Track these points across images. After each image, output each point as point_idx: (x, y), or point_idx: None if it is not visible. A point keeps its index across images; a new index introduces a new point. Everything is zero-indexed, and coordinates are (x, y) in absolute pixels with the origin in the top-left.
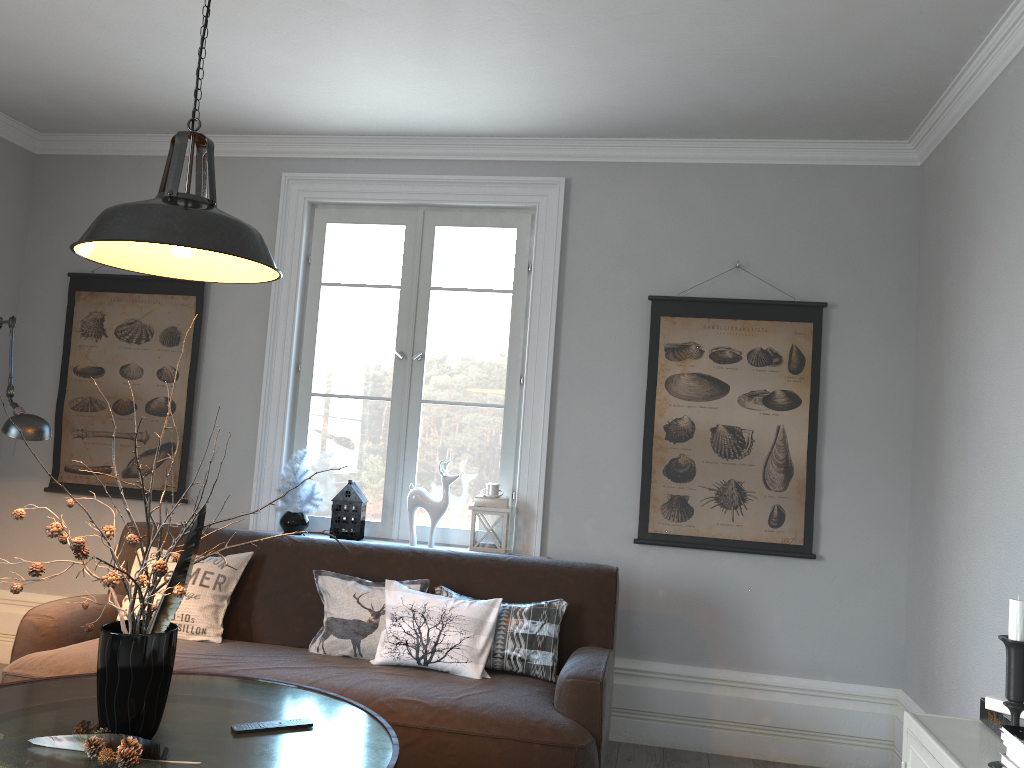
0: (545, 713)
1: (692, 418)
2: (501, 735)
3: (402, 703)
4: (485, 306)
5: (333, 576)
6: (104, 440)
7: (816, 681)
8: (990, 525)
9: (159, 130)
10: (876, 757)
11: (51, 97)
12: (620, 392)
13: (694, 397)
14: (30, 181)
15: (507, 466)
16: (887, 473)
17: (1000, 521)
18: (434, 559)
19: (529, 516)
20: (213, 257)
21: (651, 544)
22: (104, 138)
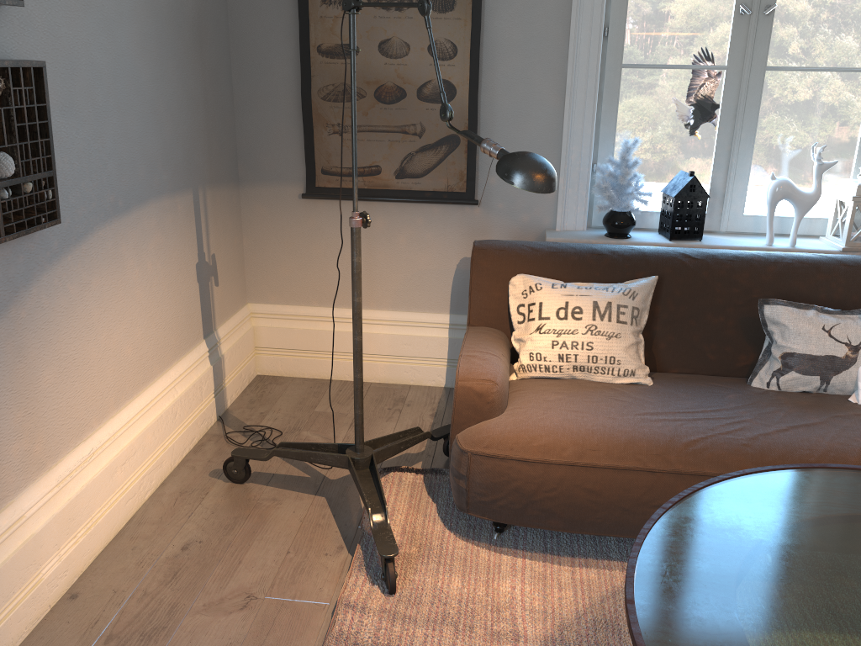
0: None
1: None
2: None
3: None
4: None
5: (786, 306)
6: (368, 136)
7: None
8: None
9: None
10: None
11: None
12: None
13: None
14: None
15: None
16: None
17: None
18: None
19: None
20: None
21: None
22: None
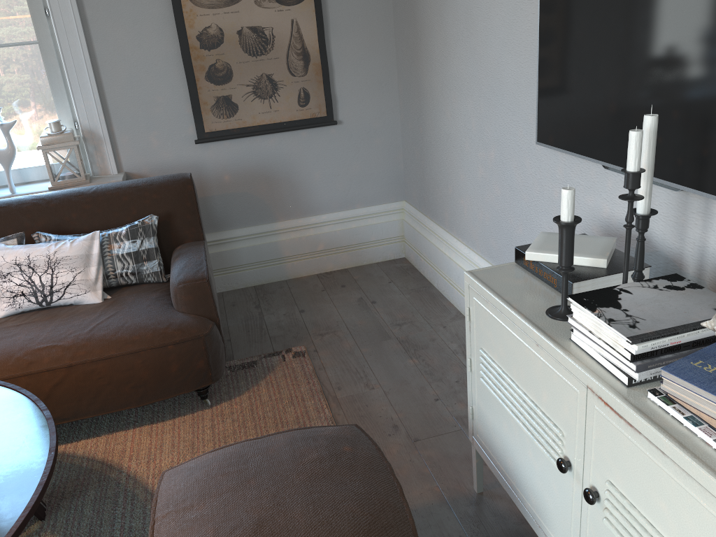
0: (169, 318)
1: (219, 25)
2: (138, 349)
3: (40, 352)
4: None
5: None
6: None
7: (350, 211)
8: (470, 83)
9: None
10: (394, 248)
11: None
12: (148, 10)
13: (217, 5)
14: None
15: (61, 100)
16: (378, 45)
17: (479, 80)
18: (21, 209)
19: (97, 141)
20: None
21: (210, 142)
22: None
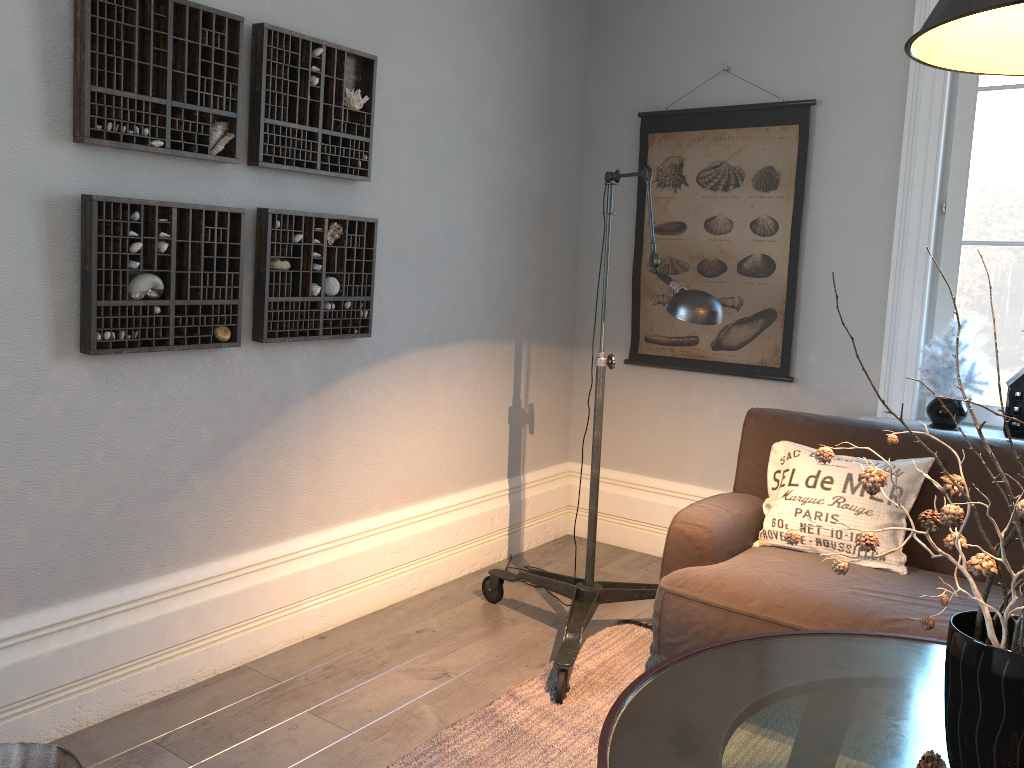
0: None
1: None
2: None
3: None
4: None
5: None
6: None
7: None
8: None
9: None
10: None
11: None
12: None
13: None
14: (588, 10)
15: None
16: None
17: None
18: None
19: None
20: None
21: None
22: None
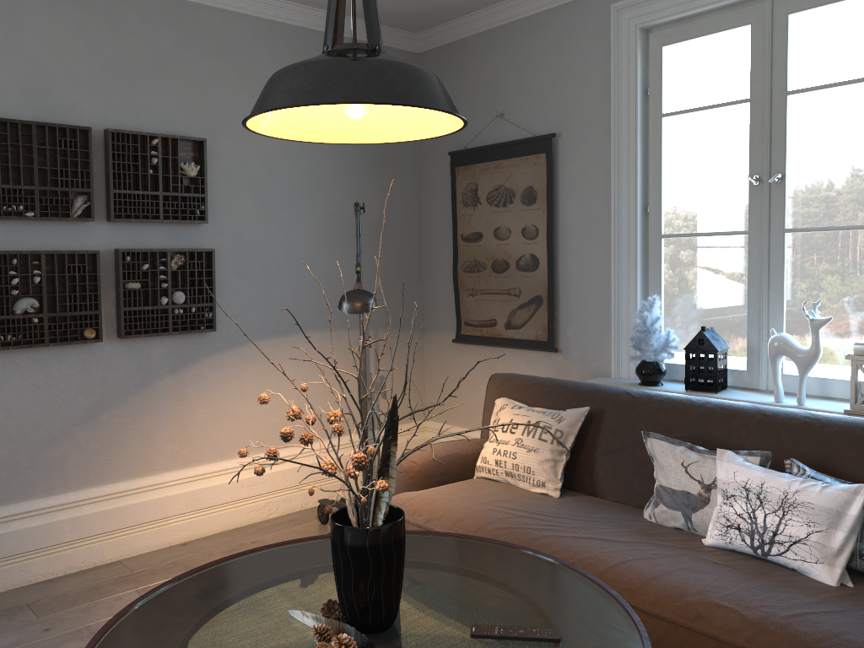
0: None
1: None
2: None
3: (715, 608)
4: (862, 101)
5: (661, 440)
6: (488, 297)
7: None
8: None
9: None
10: None
11: None
12: None
13: None
14: None
15: None
16: None
17: None
18: (787, 424)
19: None
20: (416, 111)
21: None
22: (460, 22)
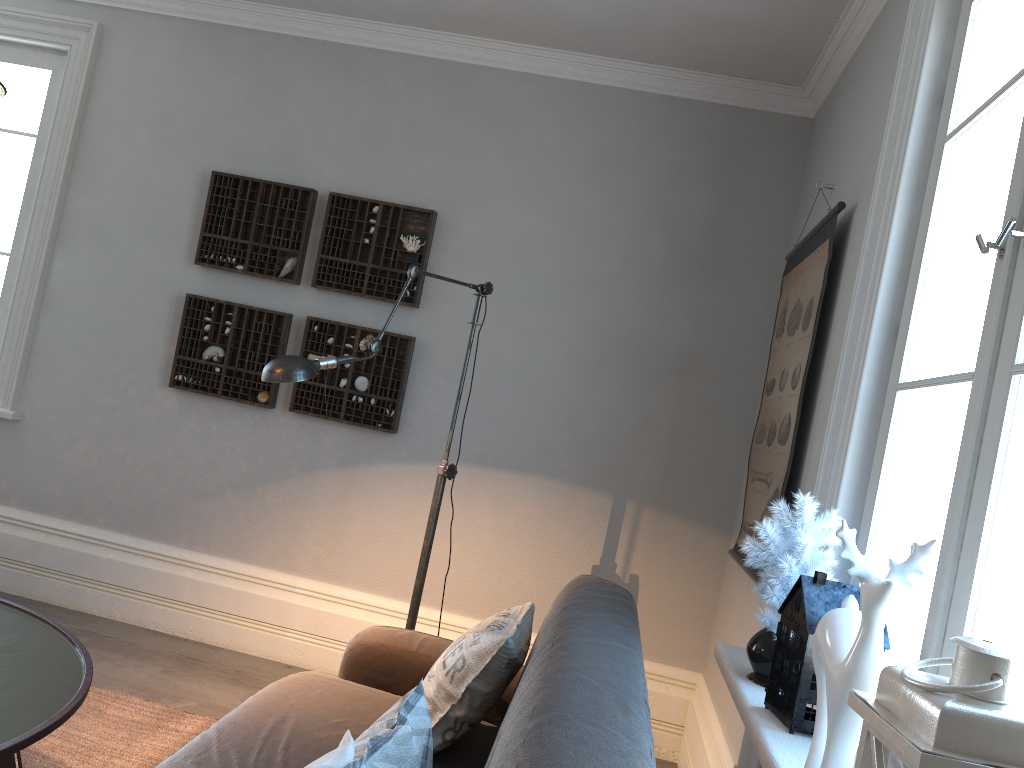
0: None
1: None
2: None
3: None
4: None
5: (403, 698)
6: (757, 485)
7: None
8: None
9: (832, 0)
10: None
11: (695, 23)
12: None
13: None
14: (802, 155)
15: None
16: None
17: None
18: (507, 762)
19: None
20: None
21: None
22: (827, 55)
